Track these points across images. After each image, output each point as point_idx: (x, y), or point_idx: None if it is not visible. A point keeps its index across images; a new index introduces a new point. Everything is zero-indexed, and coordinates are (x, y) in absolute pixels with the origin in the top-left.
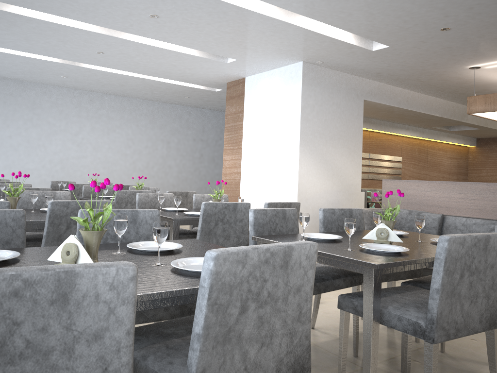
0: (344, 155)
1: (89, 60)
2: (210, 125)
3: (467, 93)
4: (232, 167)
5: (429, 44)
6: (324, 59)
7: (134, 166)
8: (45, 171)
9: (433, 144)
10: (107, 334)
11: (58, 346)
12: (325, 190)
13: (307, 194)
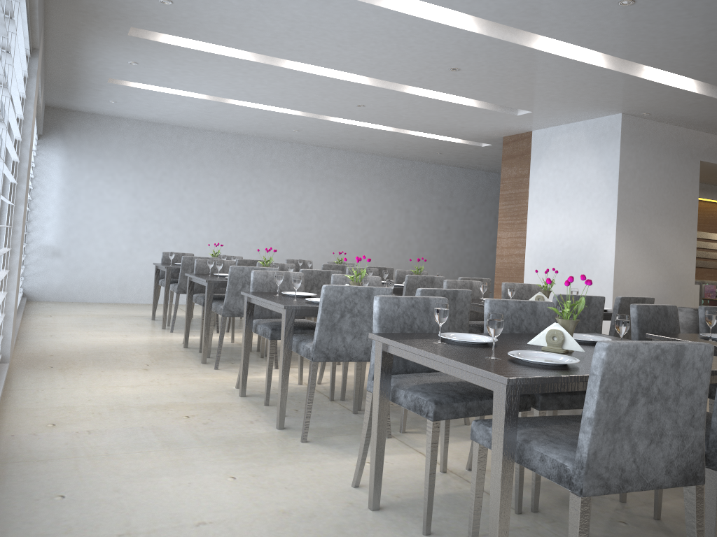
0: (673, 236)
1: (340, 114)
2: (459, 188)
3: None
4: (512, 247)
5: None
6: (653, 111)
7: (365, 242)
8: (265, 246)
9: None
10: (695, 392)
11: (672, 395)
12: (648, 281)
13: (625, 287)
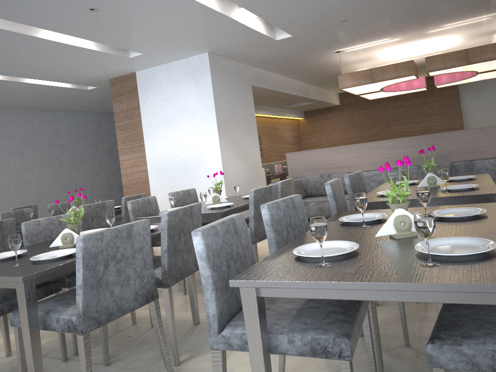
0: (247, 137)
1: None
2: (64, 128)
3: (317, 73)
4: (135, 166)
5: (323, 33)
6: (229, 50)
7: None
8: None
9: (277, 120)
10: None
11: None
12: (241, 171)
13: (230, 178)
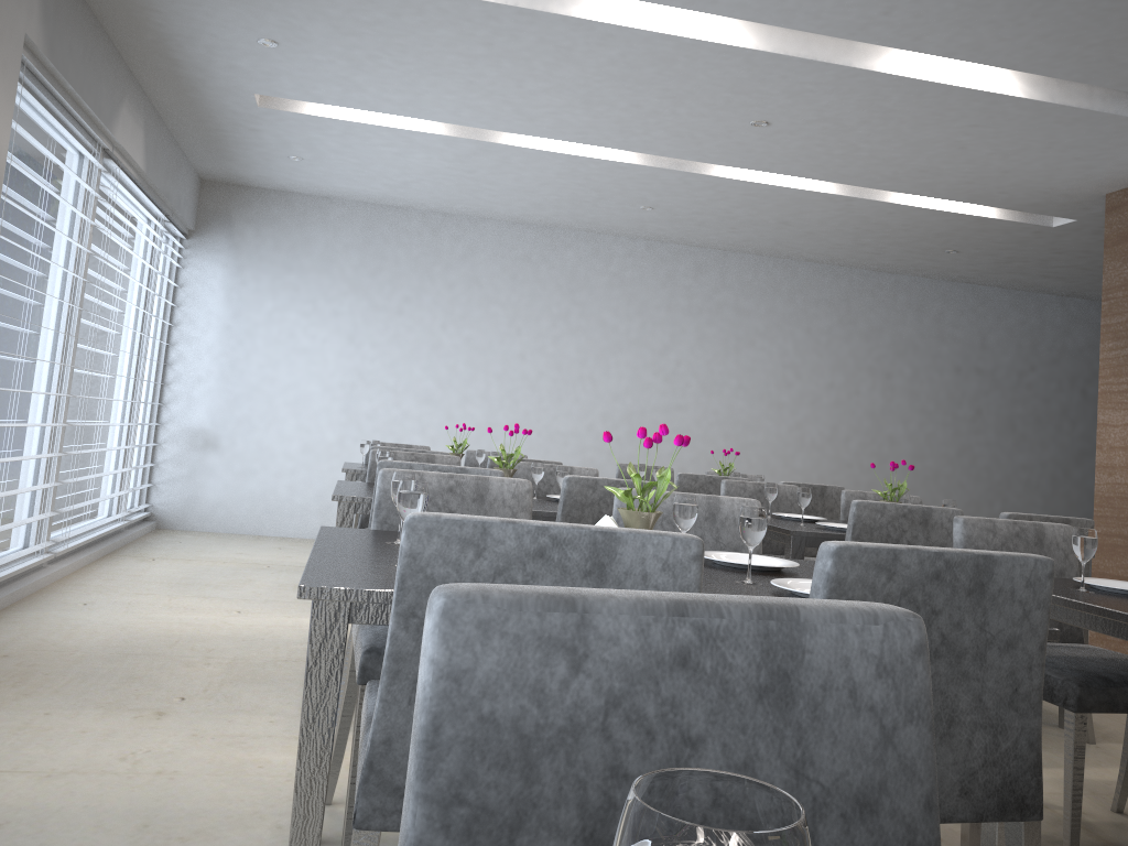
0: None
1: (723, 153)
2: (1002, 330)
3: None
4: None
5: None
6: None
7: (799, 436)
8: (594, 440)
9: None
10: None
11: None
12: None
13: None
